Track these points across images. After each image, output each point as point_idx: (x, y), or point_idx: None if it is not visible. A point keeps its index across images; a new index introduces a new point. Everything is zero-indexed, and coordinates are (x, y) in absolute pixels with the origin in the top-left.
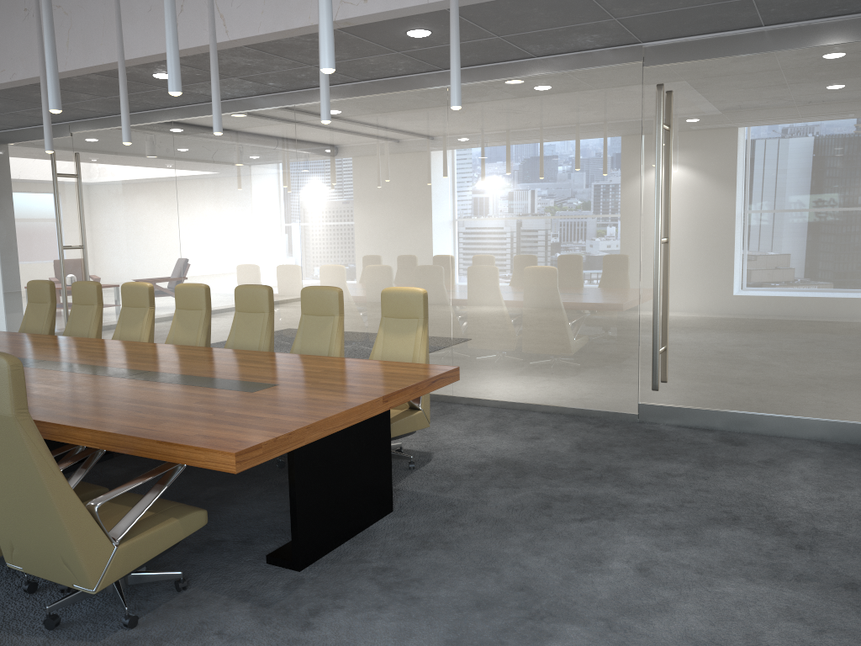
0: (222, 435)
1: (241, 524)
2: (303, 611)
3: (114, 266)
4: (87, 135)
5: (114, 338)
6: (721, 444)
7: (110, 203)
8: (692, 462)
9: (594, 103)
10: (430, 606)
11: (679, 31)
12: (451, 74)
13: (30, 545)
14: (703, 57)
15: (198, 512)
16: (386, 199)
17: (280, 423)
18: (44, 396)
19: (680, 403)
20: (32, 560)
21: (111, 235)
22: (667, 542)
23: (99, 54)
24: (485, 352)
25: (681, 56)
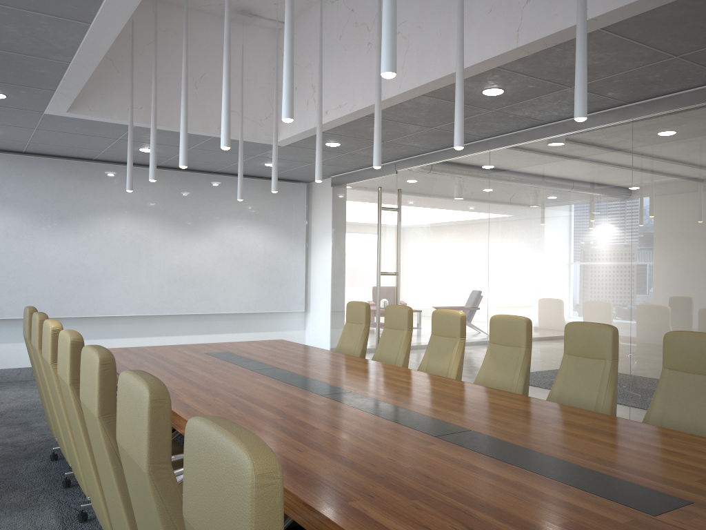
0: None
1: None
2: None
3: (423, 292)
4: (410, 172)
5: (421, 367)
6: None
7: (424, 233)
8: None
9: None
10: None
11: None
12: None
13: None
14: None
15: None
16: None
17: None
18: (339, 456)
19: None
20: None
21: (422, 263)
22: None
23: (432, 70)
24: None
25: None
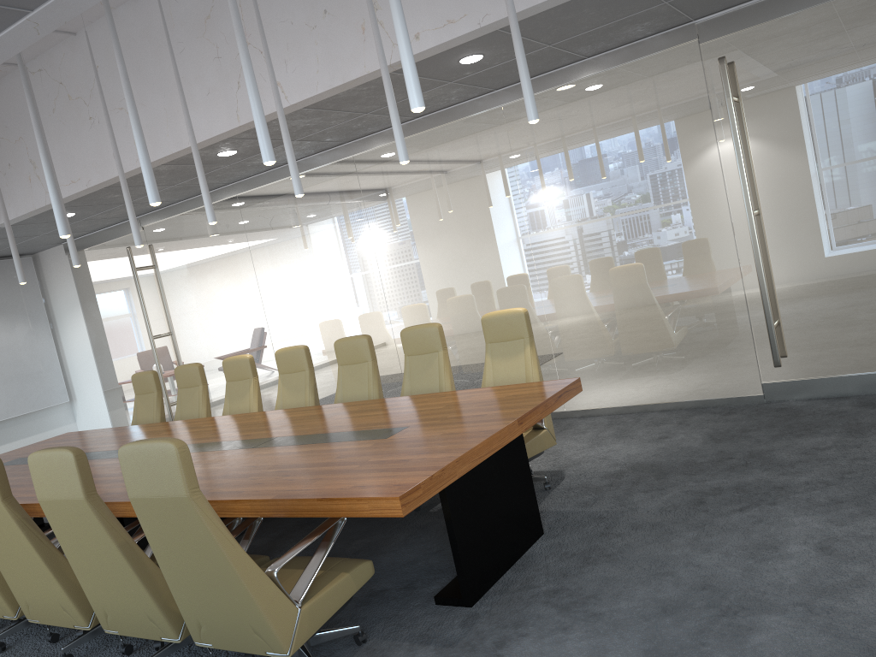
0: (377, 482)
1: (397, 571)
2: (489, 644)
3: (205, 345)
4: (158, 226)
5: (225, 414)
6: (862, 409)
7: (191, 286)
8: (837, 432)
9: (656, 90)
10: (616, 620)
11: (732, 0)
12: (523, 90)
13: (218, 620)
14: (760, 21)
15: (365, 563)
16: (460, 229)
17: (428, 462)
18: None
19: (806, 375)
20: (221, 635)
21: (197, 317)
22: (840, 517)
23: (167, 145)
24: (590, 360)
25: (737, 25)
